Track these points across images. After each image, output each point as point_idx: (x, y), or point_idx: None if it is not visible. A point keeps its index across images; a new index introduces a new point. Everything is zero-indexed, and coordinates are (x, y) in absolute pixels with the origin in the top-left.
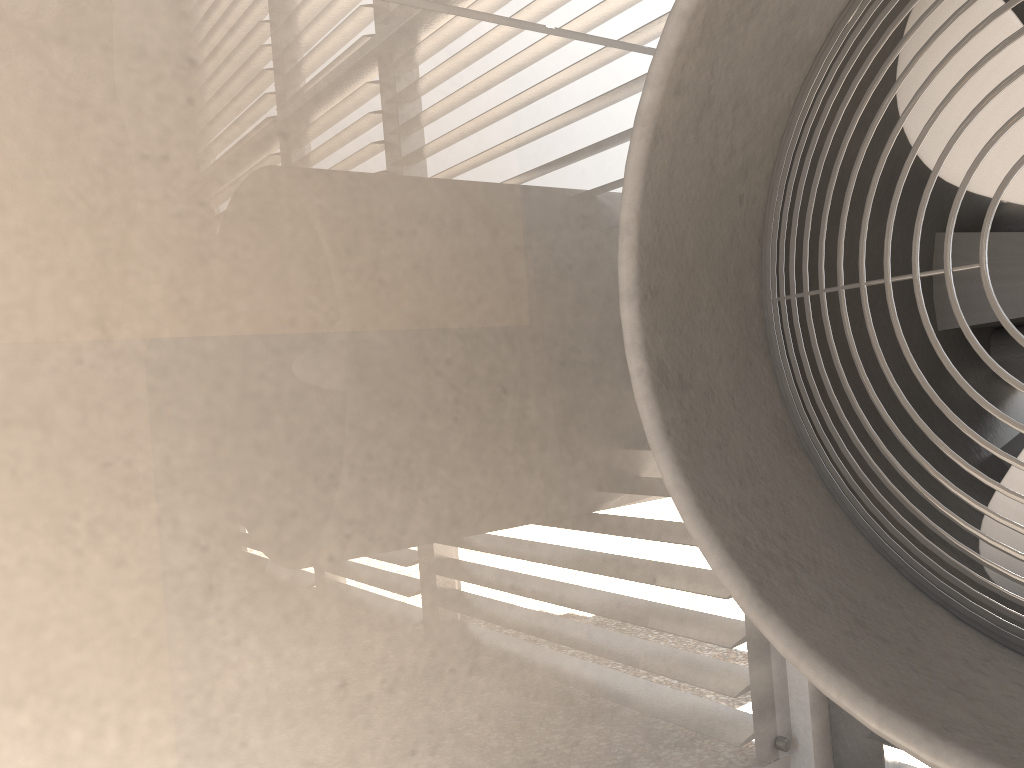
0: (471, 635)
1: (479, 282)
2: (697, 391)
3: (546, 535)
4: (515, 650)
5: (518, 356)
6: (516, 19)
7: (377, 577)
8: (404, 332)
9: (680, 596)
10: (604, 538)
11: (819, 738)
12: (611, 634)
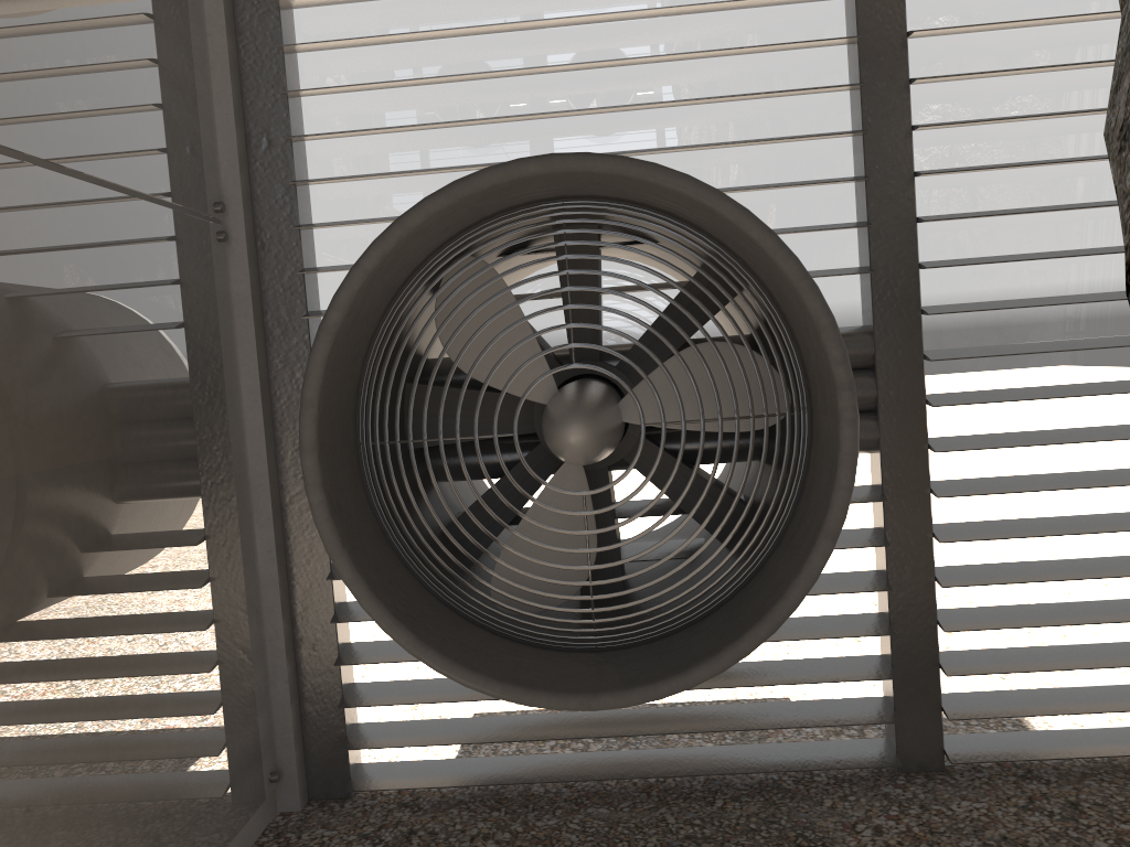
0: (107, 739)
1: (95, 420)
2: (345, 512)
3: (145, 639)
4: (133, 744)
5: (121, 484)
6: (104, 179)
7: (49, 702)
8: (52, 472)
9: (219, 672)
10: (177, 633)
11: (299, 764)
12: (185, 714)
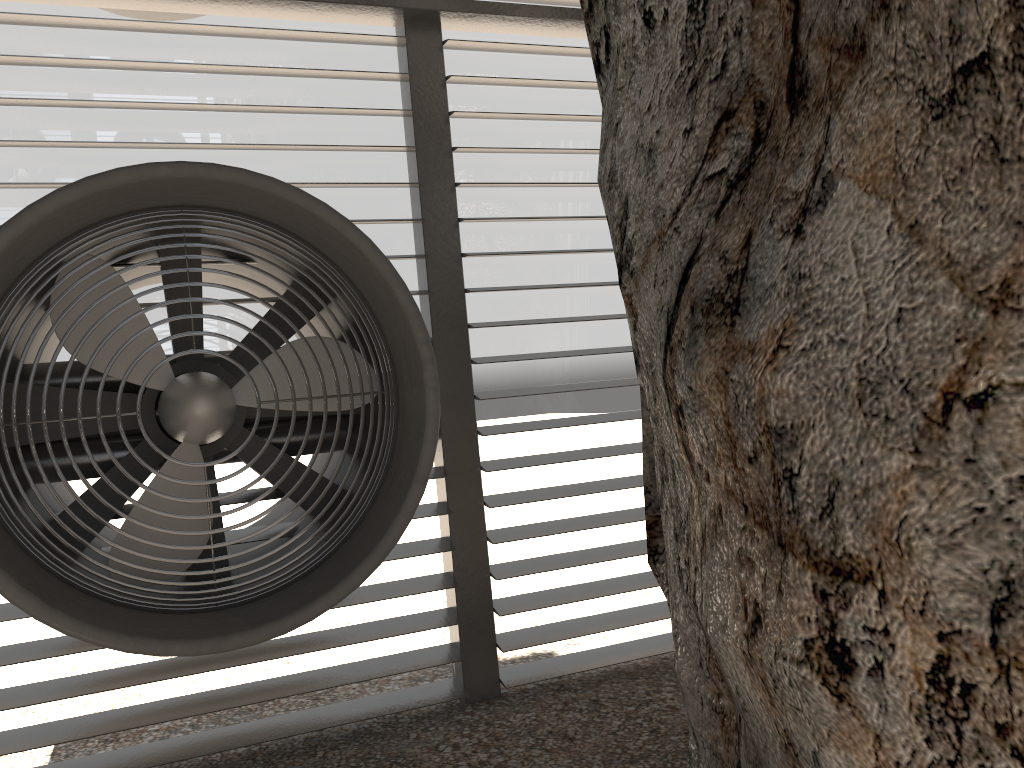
0: None
1: None
2: None
3: None
4: None
5: None
6: None
7: None
8: None
9: None
10: None
11: None
12: None
